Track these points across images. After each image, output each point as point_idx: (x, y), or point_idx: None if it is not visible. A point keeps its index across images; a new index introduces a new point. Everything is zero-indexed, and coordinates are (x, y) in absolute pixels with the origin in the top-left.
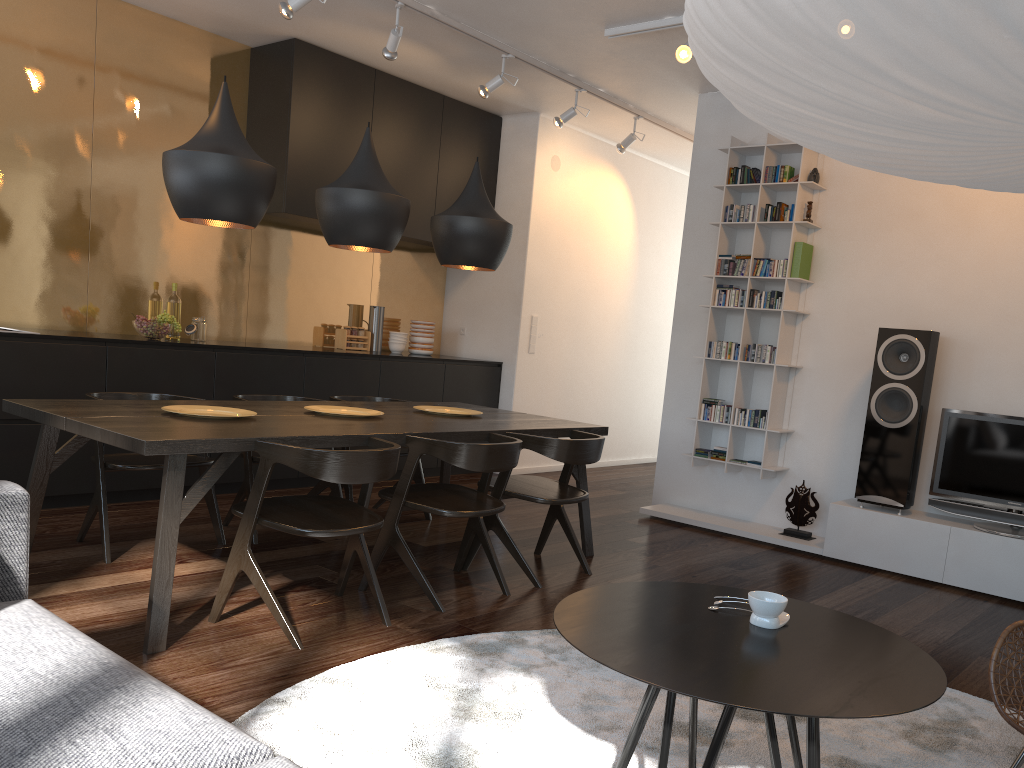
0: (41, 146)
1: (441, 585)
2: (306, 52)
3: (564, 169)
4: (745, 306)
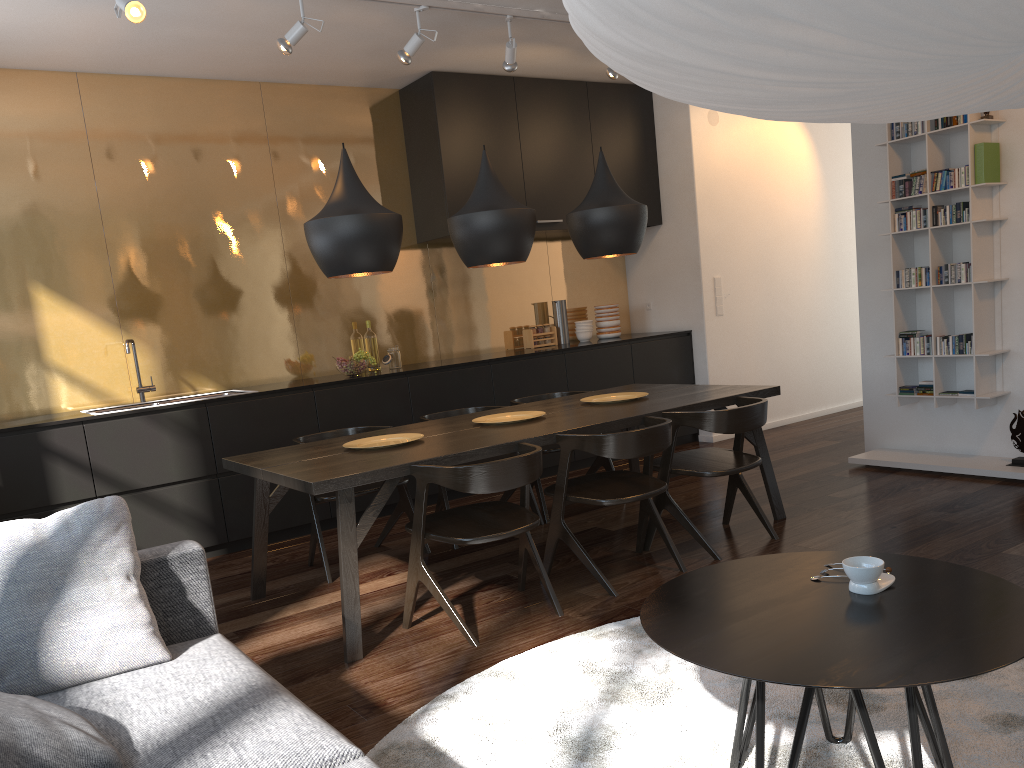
0: (238, 228)
1: (620, 569)
2: (444, 81)
3: (724, 121)
4: (929, 226)
